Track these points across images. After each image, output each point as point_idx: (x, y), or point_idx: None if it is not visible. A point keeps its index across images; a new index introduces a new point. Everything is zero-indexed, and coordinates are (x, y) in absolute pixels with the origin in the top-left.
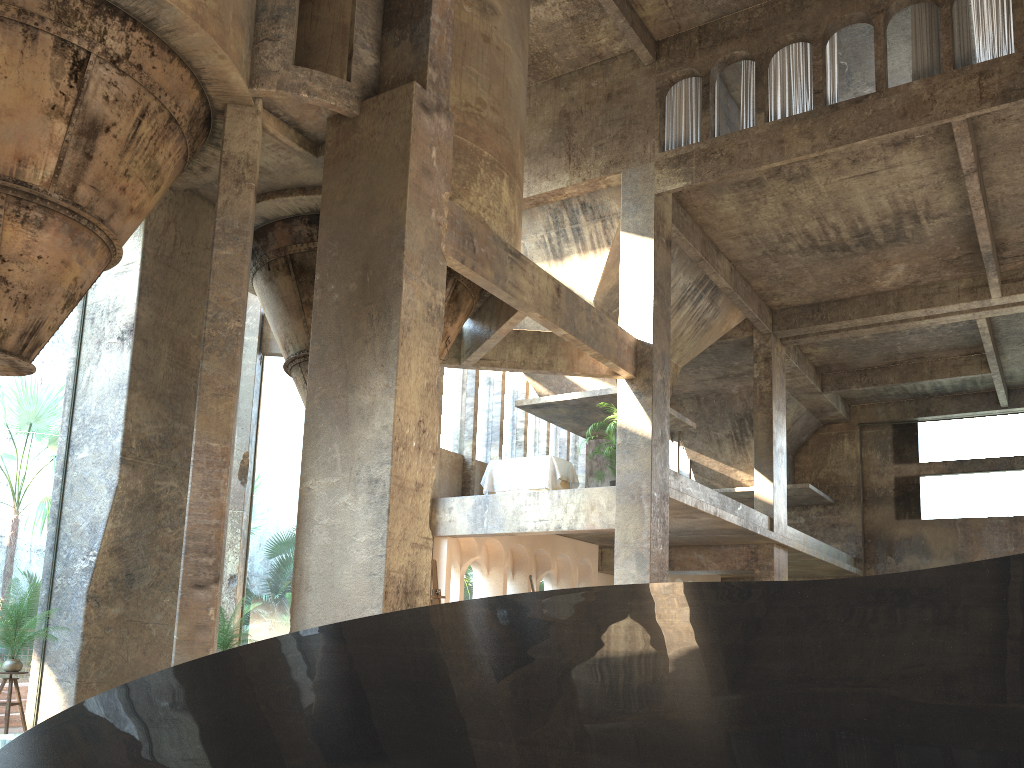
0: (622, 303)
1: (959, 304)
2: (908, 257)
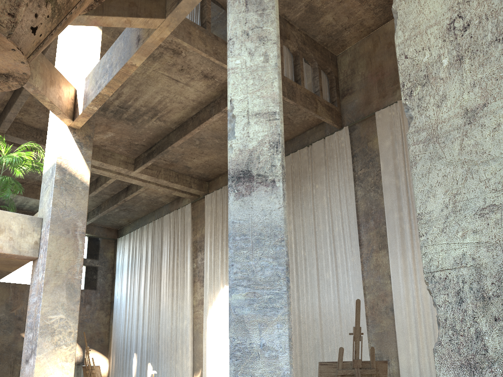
0: (70, 62)
1: (119, 168)
2: (121, 132)
